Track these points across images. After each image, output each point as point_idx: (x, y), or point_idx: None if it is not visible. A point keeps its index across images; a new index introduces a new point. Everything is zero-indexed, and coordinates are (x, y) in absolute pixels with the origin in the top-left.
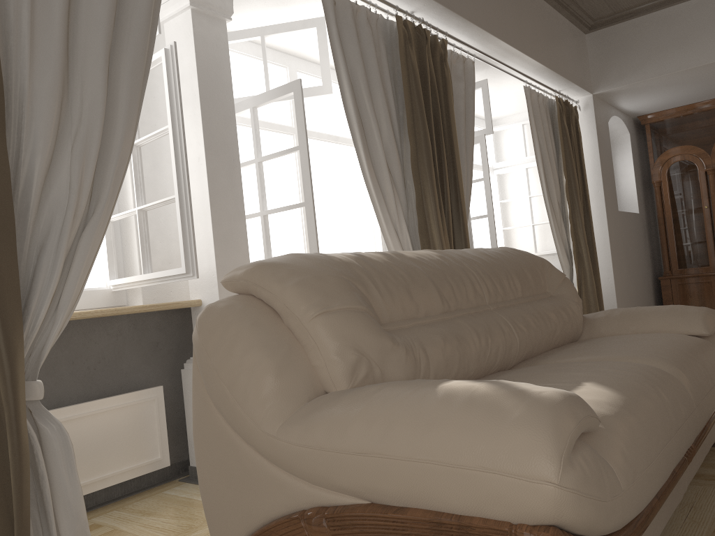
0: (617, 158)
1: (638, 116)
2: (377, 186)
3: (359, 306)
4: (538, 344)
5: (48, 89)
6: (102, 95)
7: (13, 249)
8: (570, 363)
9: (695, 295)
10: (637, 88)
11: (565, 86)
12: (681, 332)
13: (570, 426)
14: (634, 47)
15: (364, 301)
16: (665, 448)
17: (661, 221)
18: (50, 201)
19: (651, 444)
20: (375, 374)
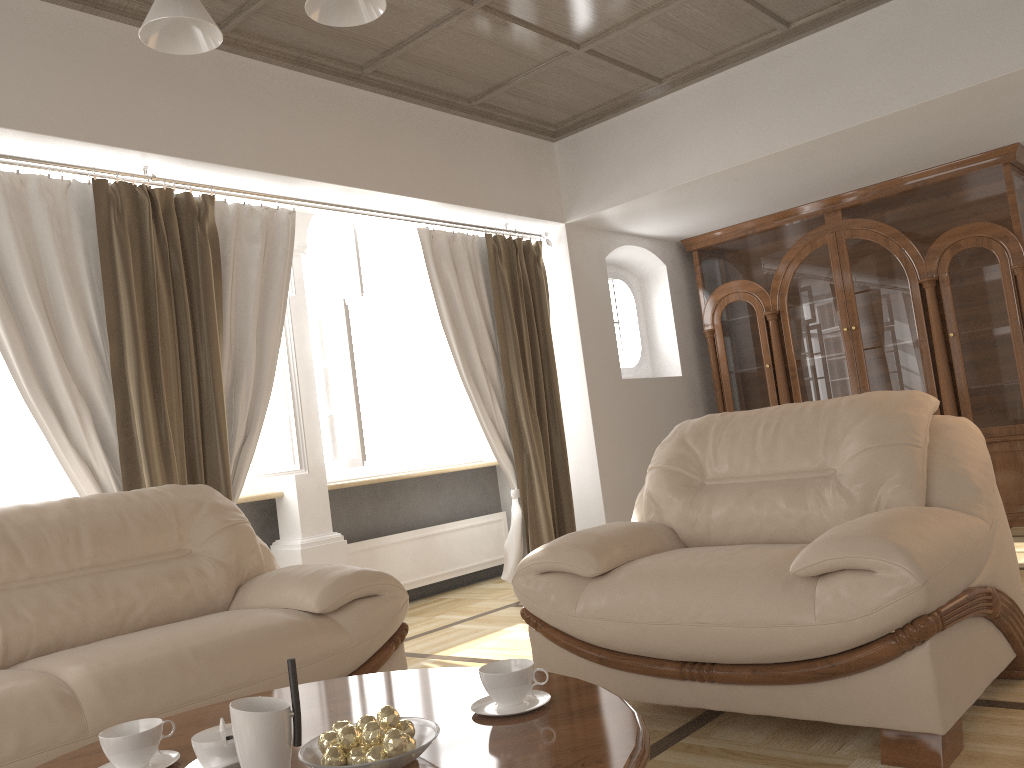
0: (653, 300)
1: (682, 239)
2: (44, 404)
3: None
4: (75, 631)
5: None
6: None
7: None
8: None
9: None
10: (626, 213)
11: (507, 218)
12: (300, 607)
13: None
14: (606, 160)
15: None
16: None
17: (716, 386)
18: None
19: None
20: None
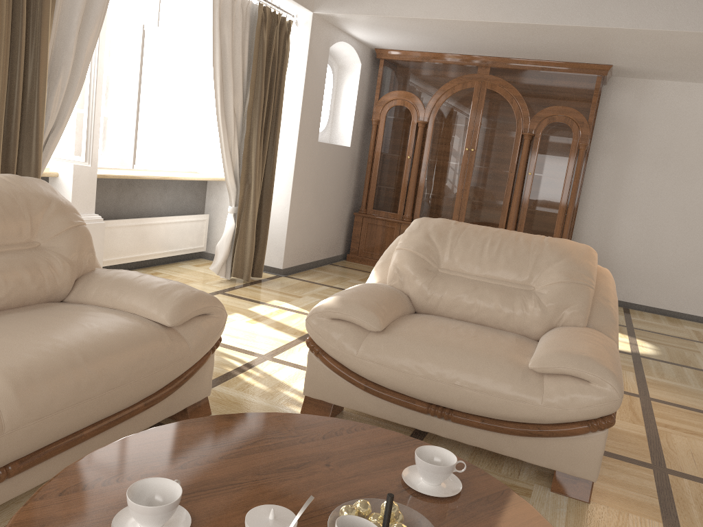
0: (345, 86)
1: (376, 48)
2: None
3: None
4: None
5: None
6: None
7: None
8: None
9: (379, 237)
10: (359, 21)
11: None
12: (150, 317)
13: None
14: None
15: None
16: None
17: (370, 160)
18: None
19: None
20: None
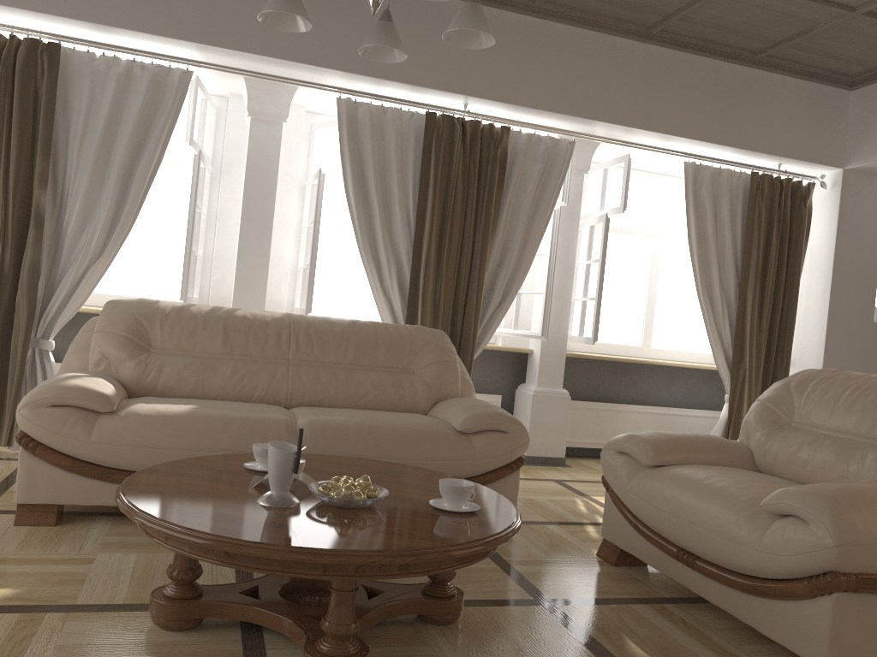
0: None
1: None
2: (369, 258)
3: (122, 332)
4: (329, 399)
5: (80, 189)
6: (112, 192)
7: (38, 272)
8: (270, 406)
9: None
10: None
11: (778, 159)
12: (452, 424)
13: (48, 395)
14: None
15: (136, 331)
16: (186, 449)
17: None
18: (78, 248)
19: (162, 438)
20: (112, 370)
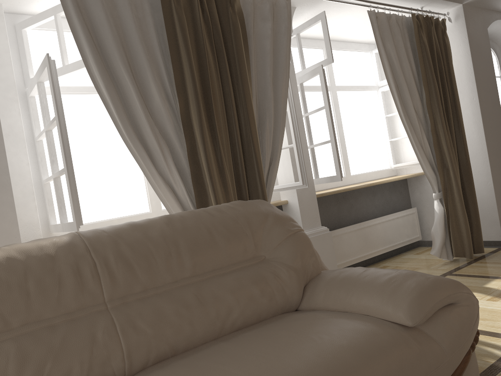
0: None
1: None
2: (137, 144)
3: None
4: (186, 339)
5: None
6: None
7: None
8: None
9: None
10: None
11: (425, 1)
12: (385, 317)
13: None
14: None
15: None
16: None
17: None
18: None
19: None
20: None
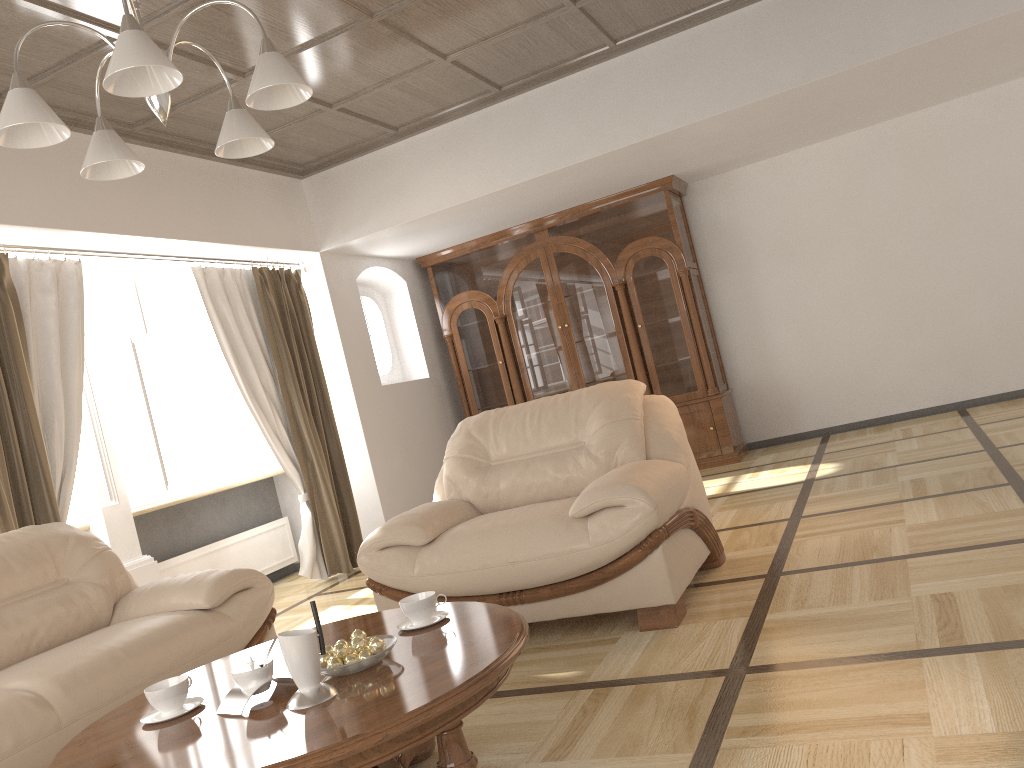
0: (398, 312)
1: (417, 258)
2: None
3: None
4: None
5: None
6: None
7: None
8: None
9: None
10: (373, 241)
11: (269, 251)
12: (189, 607)
13: None
14: (353, 196)
15: None
16: None
17: (459, 383)
18: None
19: None
20: None
